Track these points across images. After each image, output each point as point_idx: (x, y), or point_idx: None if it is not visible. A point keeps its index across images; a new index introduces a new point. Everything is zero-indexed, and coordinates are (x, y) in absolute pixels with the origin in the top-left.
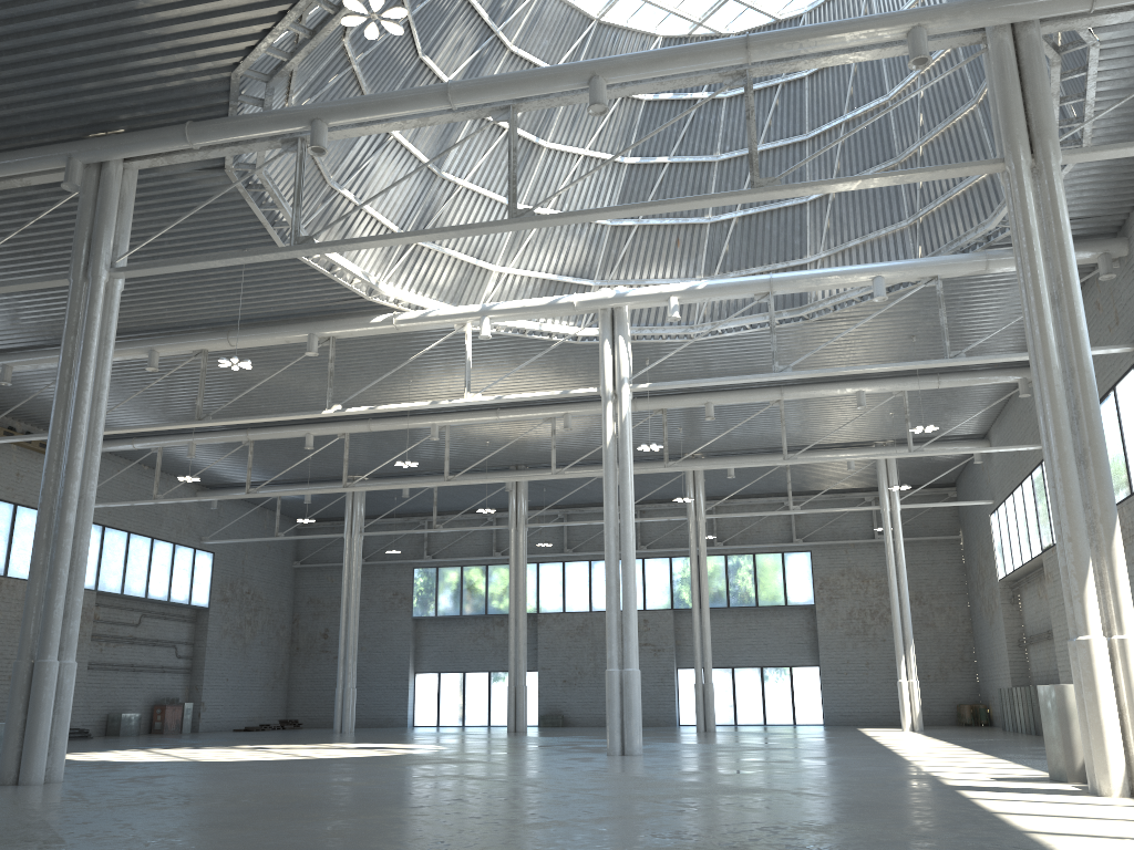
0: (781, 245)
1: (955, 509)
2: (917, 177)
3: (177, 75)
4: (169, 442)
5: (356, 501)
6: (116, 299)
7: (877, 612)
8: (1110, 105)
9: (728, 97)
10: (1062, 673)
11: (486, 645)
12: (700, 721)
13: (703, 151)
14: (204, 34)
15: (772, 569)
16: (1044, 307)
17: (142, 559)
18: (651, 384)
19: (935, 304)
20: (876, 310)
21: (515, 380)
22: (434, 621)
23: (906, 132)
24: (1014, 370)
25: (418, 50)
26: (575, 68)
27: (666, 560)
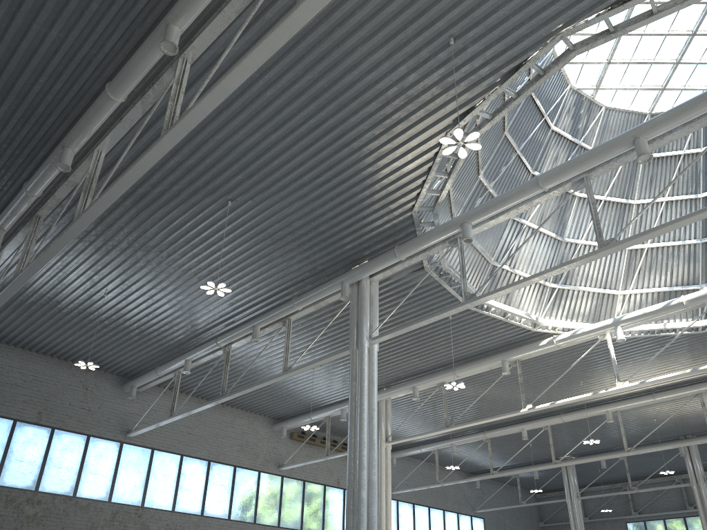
0: None
1: None
2: None
3: (385, 222)
4: (440, 445)
5: (569, 474)
6: (375, 356)
7: None
8: None
9: None
10: None
11: None
12: None
13: None
14: (392, 194)
15: None
16: None
17: (439, 524)
18: None
19: None
20: None
21: (659, 369)
22: None
23: None
24: None
25: (529, 169)
26: (620, 137)
27: None
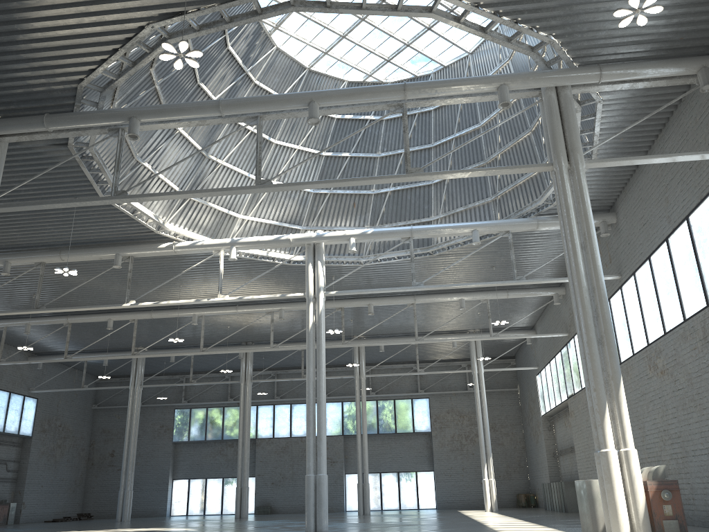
0: (416, 209)
1: (514, 372)
2: (503, 171)
3: (41, 84)
4: (12, 323)
5: (138, 364)
6: None
7: (469, 436)
8: (607, 136)
9: (386, 119)
10: (580, 473)
11: (221, 460)
12: (360, 508)
13: (371, 150)
14: (61, 59)
15: (405, 409)
16: (577, 250)
17: None
18: (337, 291)
19: (506, 248)
20: (472, 250)
21: (249, 287)
22: (187, 444)
23: (490, 145)
24: (551, 288)
25: (197, 79)
26: (300, 95)
27: (339, 403)
